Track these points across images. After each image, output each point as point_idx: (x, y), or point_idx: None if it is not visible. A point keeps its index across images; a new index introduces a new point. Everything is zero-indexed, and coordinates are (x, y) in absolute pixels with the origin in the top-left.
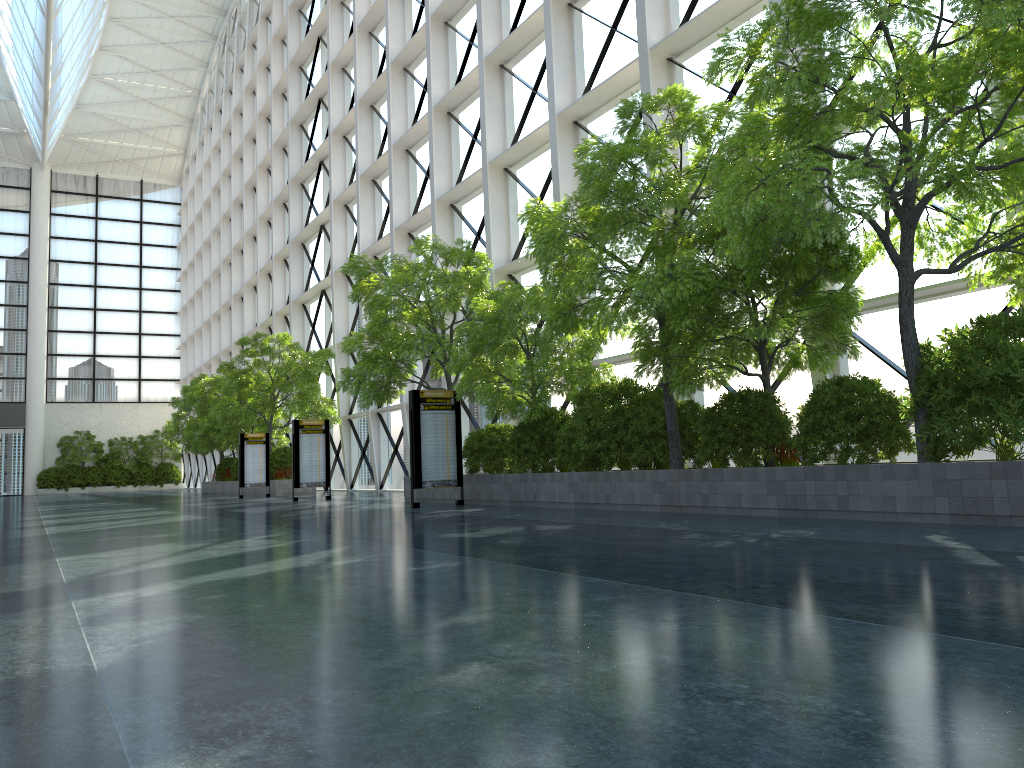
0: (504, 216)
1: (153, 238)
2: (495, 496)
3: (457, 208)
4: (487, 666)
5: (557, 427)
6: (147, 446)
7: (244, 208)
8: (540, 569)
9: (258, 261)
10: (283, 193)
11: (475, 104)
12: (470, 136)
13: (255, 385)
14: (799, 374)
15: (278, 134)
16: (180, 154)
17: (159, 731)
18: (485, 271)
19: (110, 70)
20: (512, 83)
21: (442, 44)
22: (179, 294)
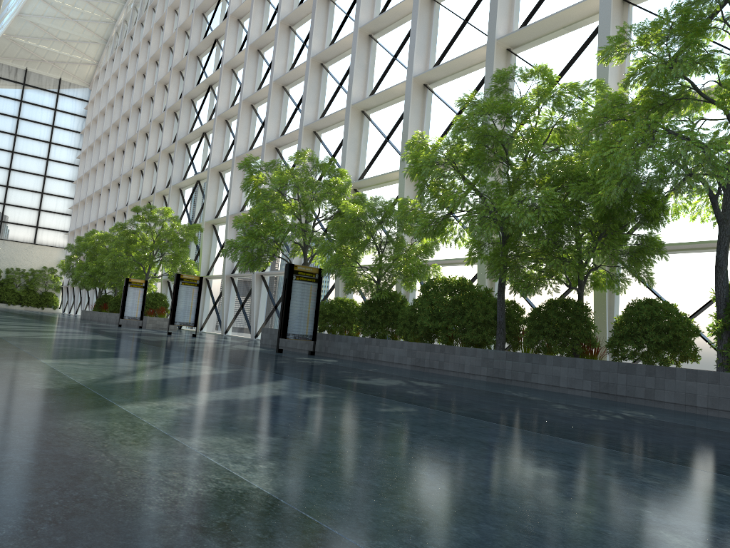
0: (357, 146)
1: (63, 123)
2: (341, 352)
3: (318, 135)
4: (682, 537)
5: (397, 306)
6: (36, 277)
7: (141, 111)
8: (498, 424)
9: (148, 152)
10: (176, 104)
11: (343, 61)
12: (336, 84)
13: (141, 243)
14: None
15: (178, 60)
16: (93, 64)
17: None
18: (349, 183)
19: None
20: (376, 49)
21: (324, 13)
22: (77, 168)
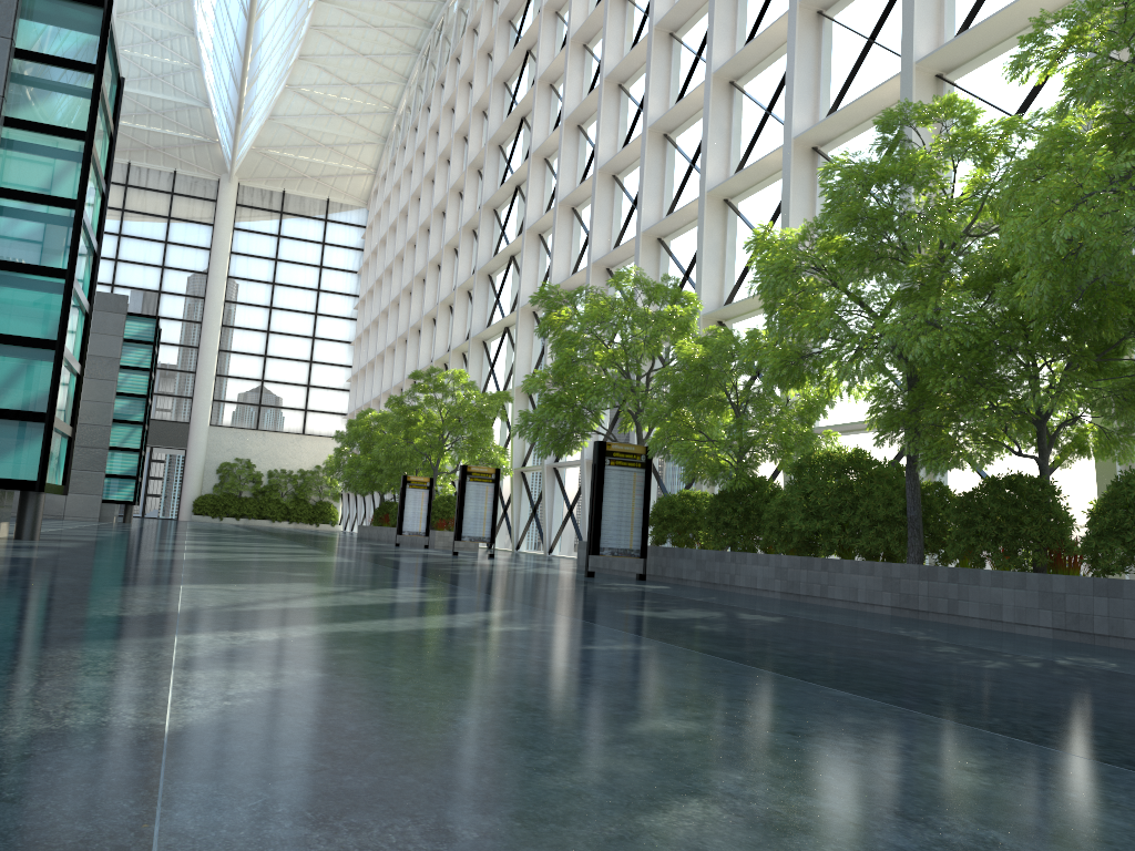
0: (719, 254)
1: (334, 261)
2: (683, 574)
3: (665, 243)
4: (713, 808)
5: (765, 500)
6: (306, 481)
7: (431, 233)
8: (757, 668)
9: (440, 291)
10: (473, 219)
11: (696, 126)
12: (687, 162)
13: (424, 424)
14: (1077, 465)
15: (474, 155)
16: (370, 174)
17: (213, 850)
18: (694, 312)
19: (307, 81)
20: (742, 103)
21: (664, 58)
22: (355, 323)
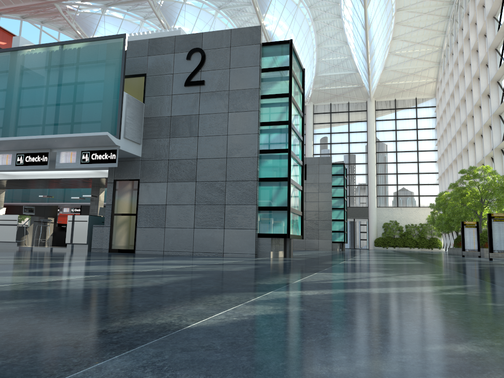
0: None
1: (422, 125)
2: None
3: None
4: None
5: None
6: (423, 229)
7: (466, 102)
8: None
9: (474, 129)
10: (486, 89)
11: None
12: None
13: (469, 195)
14: None
15: (482, 57)
16: (434, 81)
17: (97, 376)
18: None
19: (397, 48)
20: None
21: None
22: (437, 152)
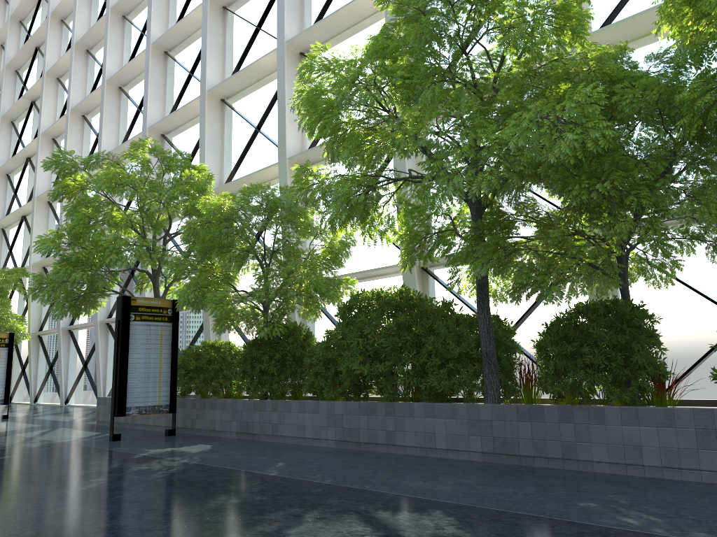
0: (219, 143)
1: None
2: (217, 425)
3: (168, 138)
4: None
5: (300, 345)
6: None
7: None
8: None
9: None
10: None
11: (193, 46)
12: (186, 74)
13: None
14: None
15: None
16: None
17: None
18: (210, 177)
19: None
20: (233, 25)
21: None
22: None
